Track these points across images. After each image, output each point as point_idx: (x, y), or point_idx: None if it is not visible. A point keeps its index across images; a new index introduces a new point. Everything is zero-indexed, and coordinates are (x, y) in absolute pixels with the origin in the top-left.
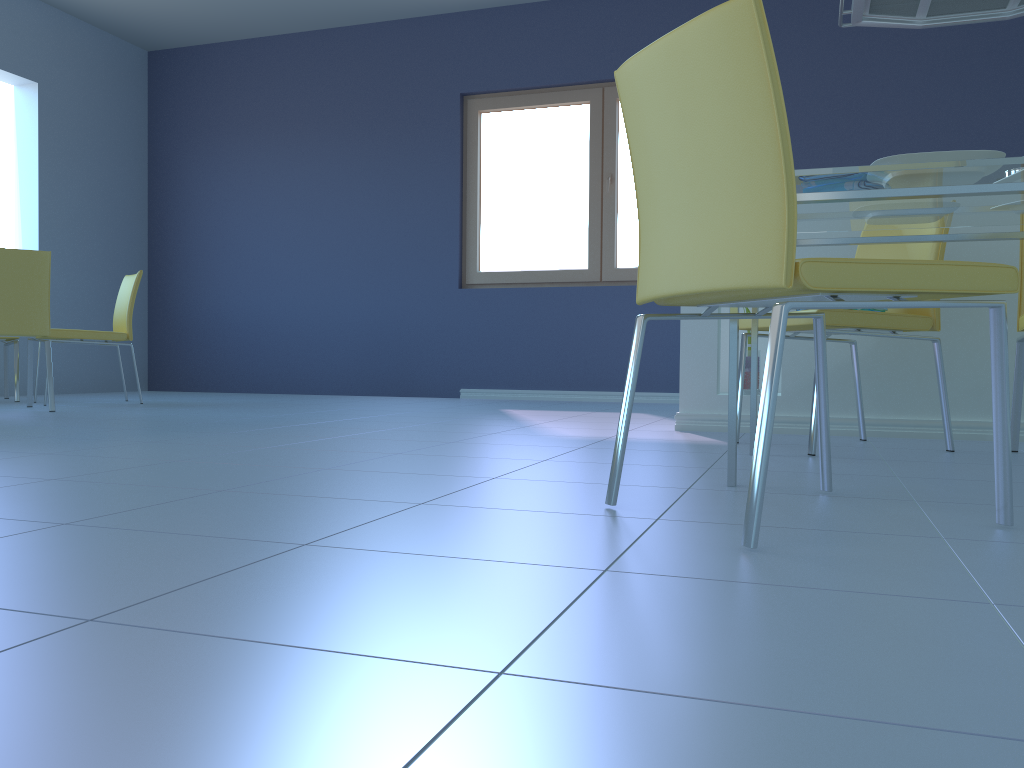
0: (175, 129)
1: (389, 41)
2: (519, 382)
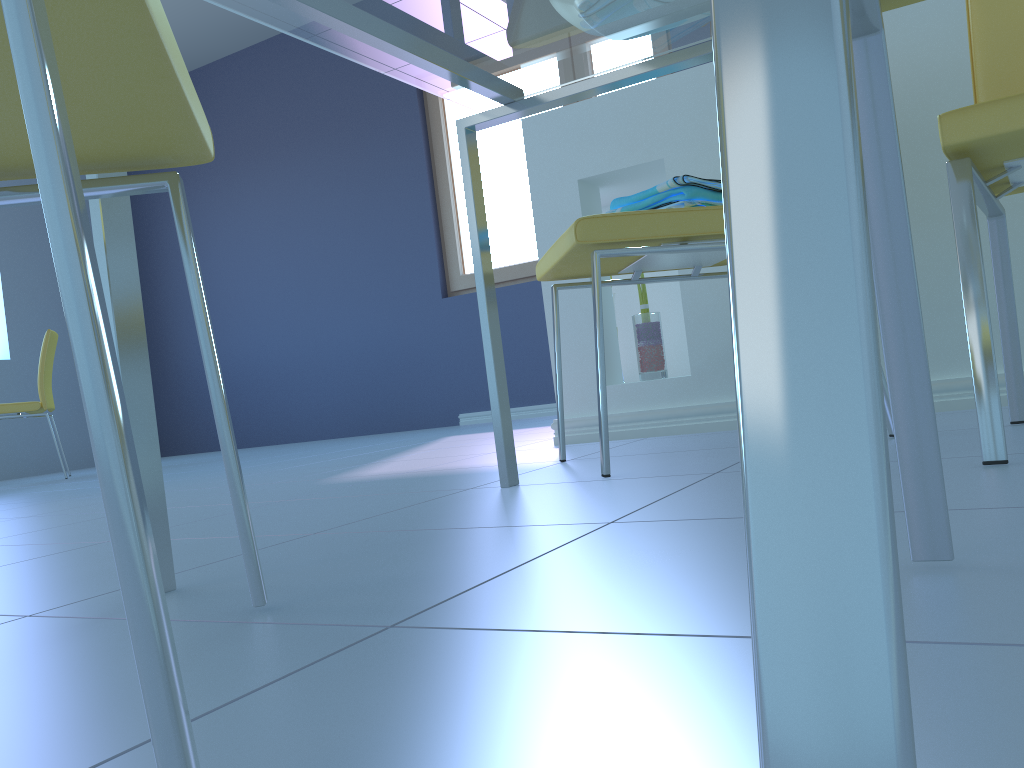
0: None
1: None
2: (521, 398)
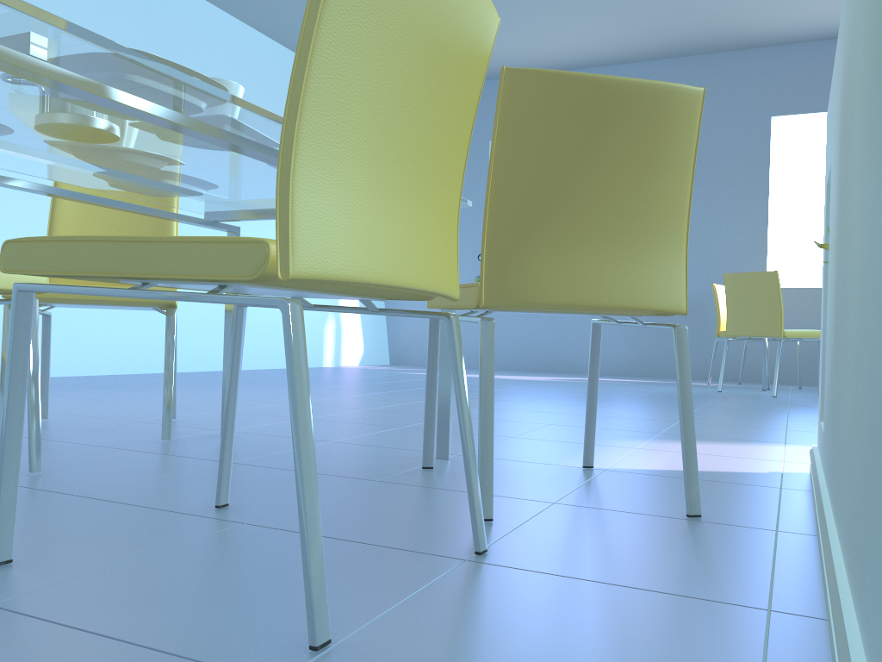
0: None
1: None
2: None
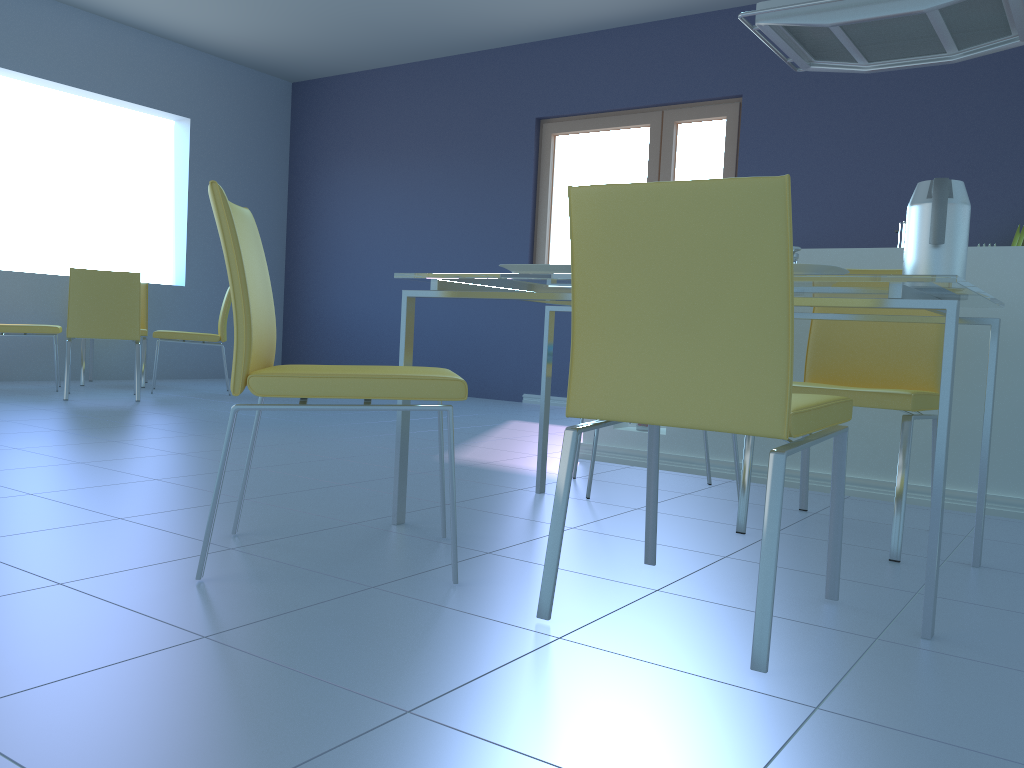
0: (309, 151)
1: (479, 70)
2: None
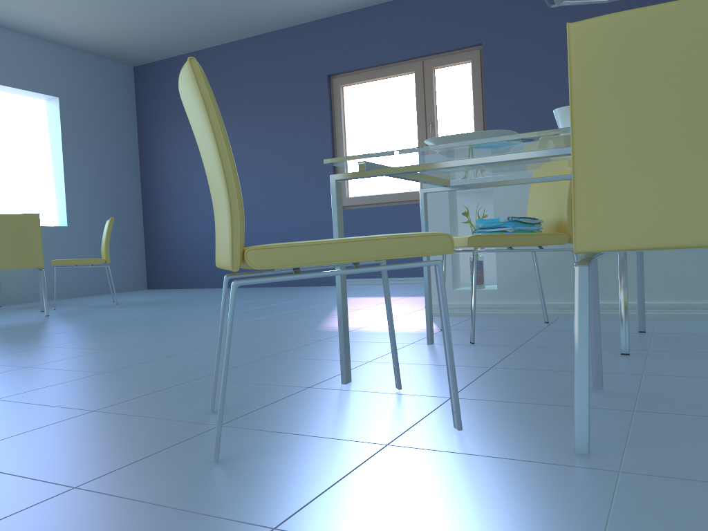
0: (152, 116)
1: (279, 44)
2: (378, 273)
